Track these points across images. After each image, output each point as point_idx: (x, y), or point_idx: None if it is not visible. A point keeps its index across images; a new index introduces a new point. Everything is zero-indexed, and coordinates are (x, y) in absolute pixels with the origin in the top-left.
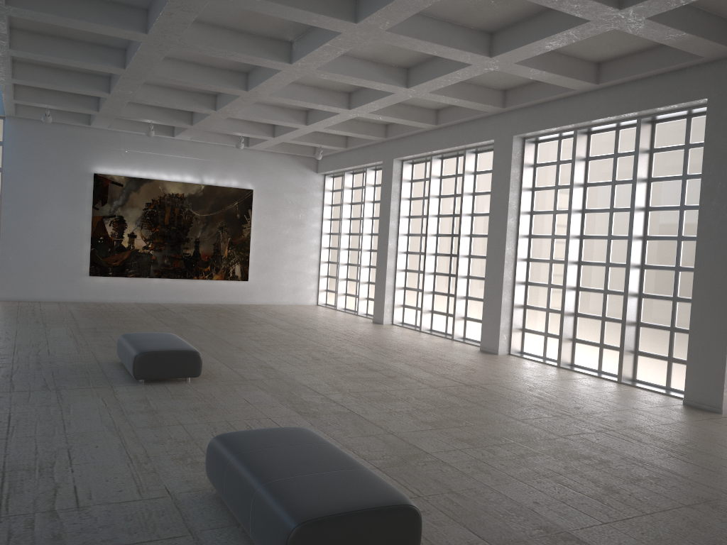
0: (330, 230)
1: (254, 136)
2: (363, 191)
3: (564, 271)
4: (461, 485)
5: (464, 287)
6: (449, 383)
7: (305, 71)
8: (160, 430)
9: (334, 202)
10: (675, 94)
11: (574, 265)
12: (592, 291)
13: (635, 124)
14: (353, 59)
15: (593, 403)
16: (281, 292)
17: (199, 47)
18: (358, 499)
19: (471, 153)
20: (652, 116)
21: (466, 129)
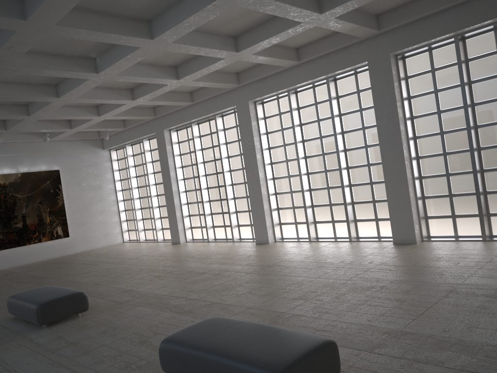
0: (122, 188)
1: (56, 130)
2: (142, 155)
3: (300, 180)
4: (319, 324)
5: (233, 205)
6: (256, 268)
7: (107, 77)
8: (92, 354)
9: (121, 167)
10: (347, 61)
11: (305, 176)
12: (320, 189)
13: (324, 83)
14: (139, 64)
15: (347, 256)
16: (96, 239)
17: (27, 69)
18: (302, 346)
19: (219, 117)
20: (335, 76)
21: (214, 102)
